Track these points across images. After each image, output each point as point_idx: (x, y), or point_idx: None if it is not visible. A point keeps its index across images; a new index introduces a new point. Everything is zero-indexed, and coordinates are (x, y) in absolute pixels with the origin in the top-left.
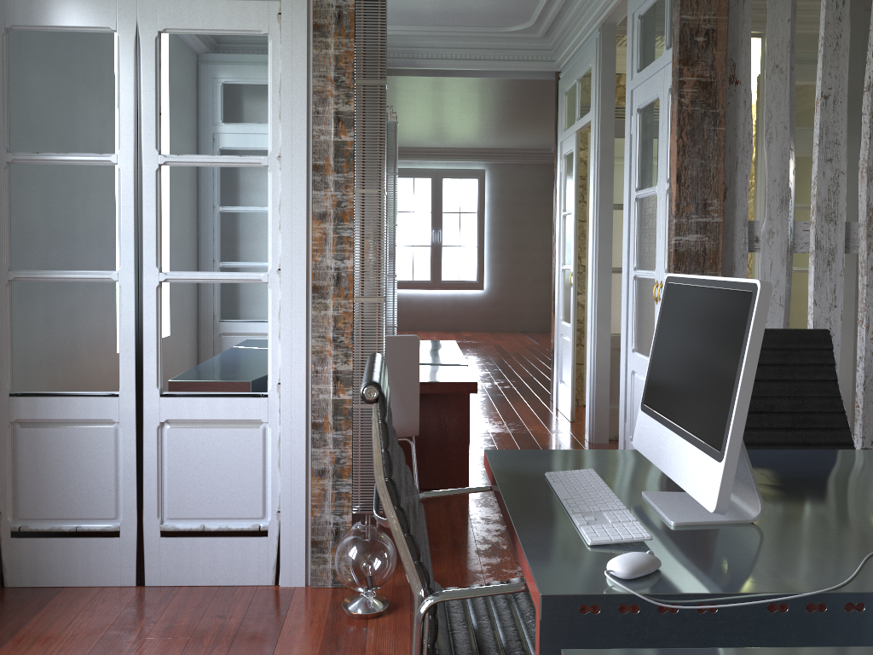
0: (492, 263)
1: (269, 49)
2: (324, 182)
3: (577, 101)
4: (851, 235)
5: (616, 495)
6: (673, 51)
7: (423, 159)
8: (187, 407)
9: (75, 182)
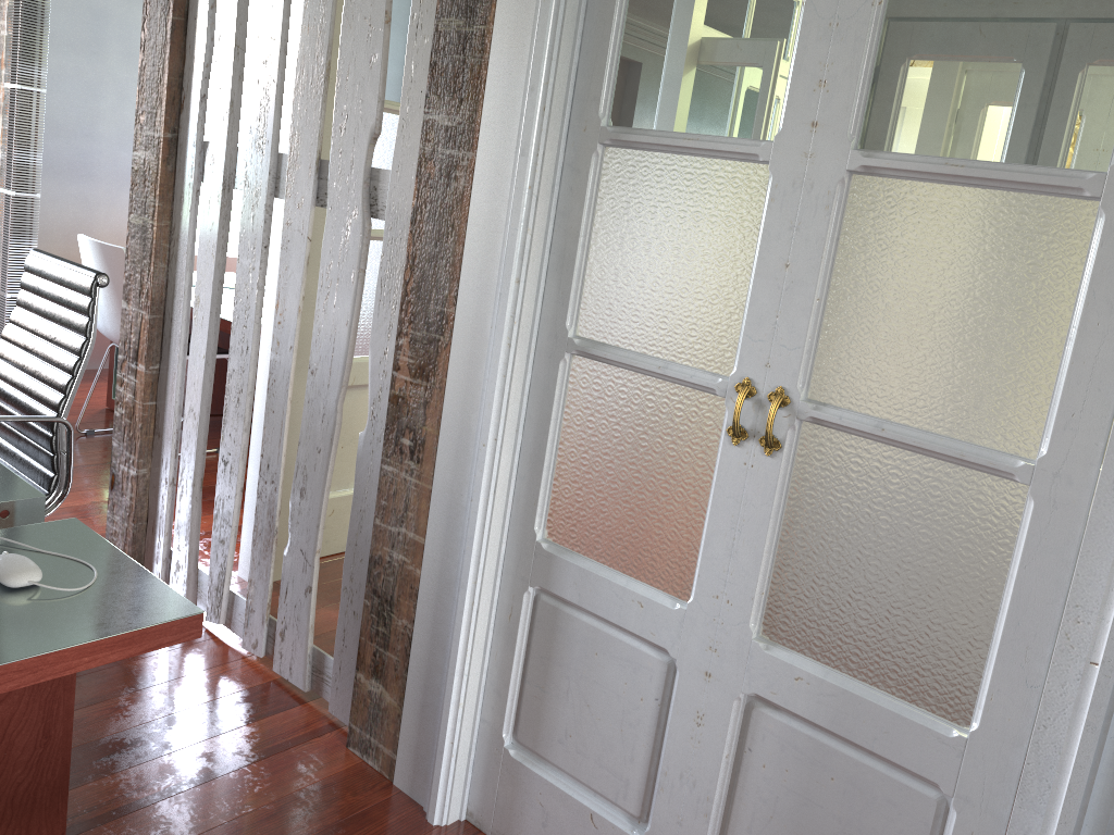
0: None
1: None
2: (1, 75)
3: None
4: (282, 173)
5: None
6: None
7: None
8: None
9: None
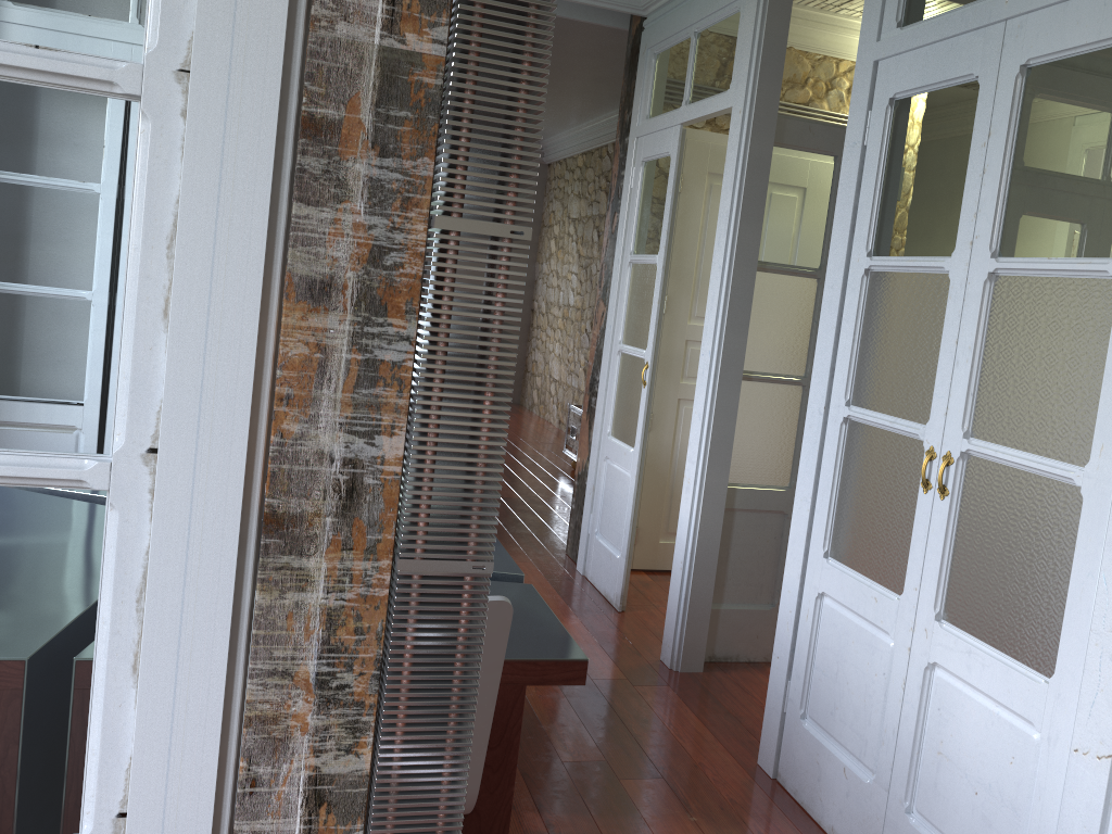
0: None
1: None
2: (335, 178)
3: (690, 71)
4: None
5: None
6: None
7: None
8: None
9: None
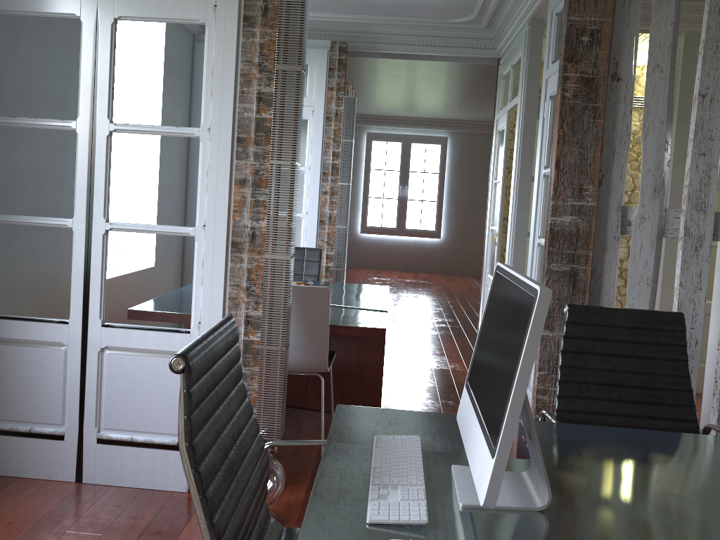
0: (449, 217)
1: (206, 36)
2: (245, 152)
3: (510, 85)
4: (719, 224)
5: (428, 466)
6: (561, 49)
7: (395, 125)
8: (123, 337)
9: (42, 143)
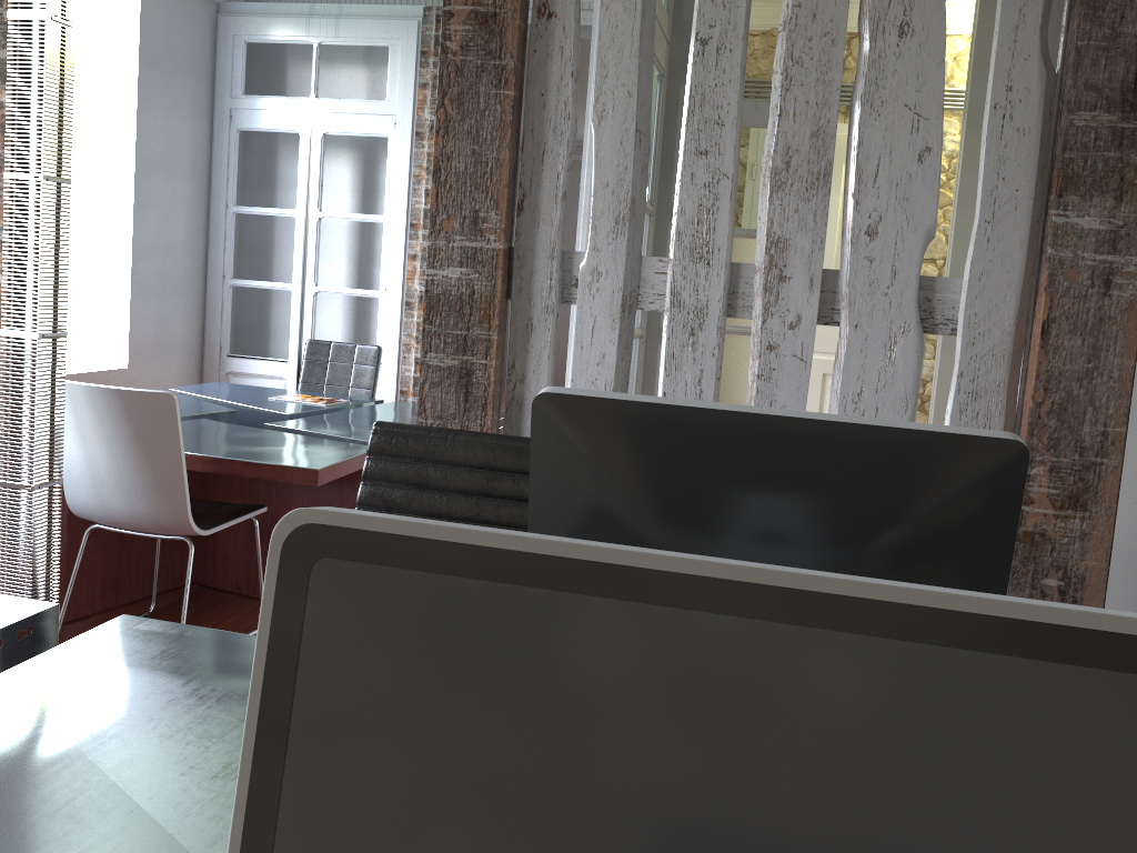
0: None
1: None
2: None
3: None
4: (740, 287)
5: None
6: None
7: None
8: None
9: None
